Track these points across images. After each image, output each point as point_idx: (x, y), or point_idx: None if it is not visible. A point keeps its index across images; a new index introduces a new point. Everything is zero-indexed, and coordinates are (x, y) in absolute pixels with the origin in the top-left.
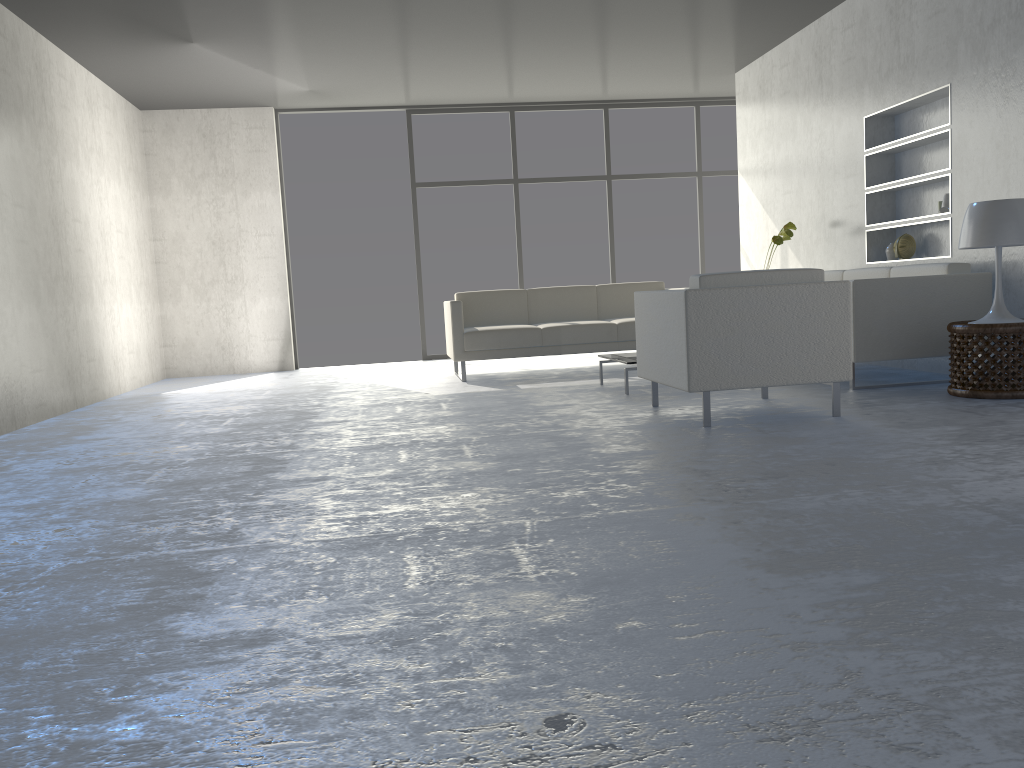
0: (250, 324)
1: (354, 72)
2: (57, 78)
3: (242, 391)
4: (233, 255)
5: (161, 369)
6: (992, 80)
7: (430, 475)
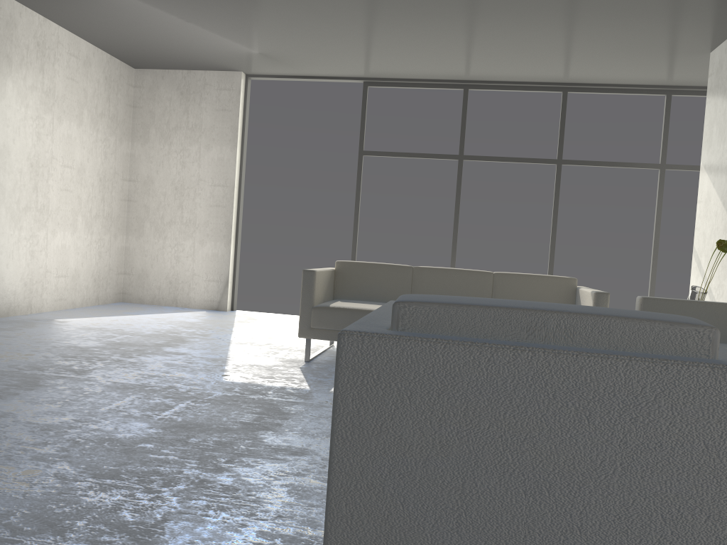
0: (196, 264)
1: (284, 31)
2: None
3: (108, 331)
4: (190, 201)
5: (115, 293)
6: None
7: None
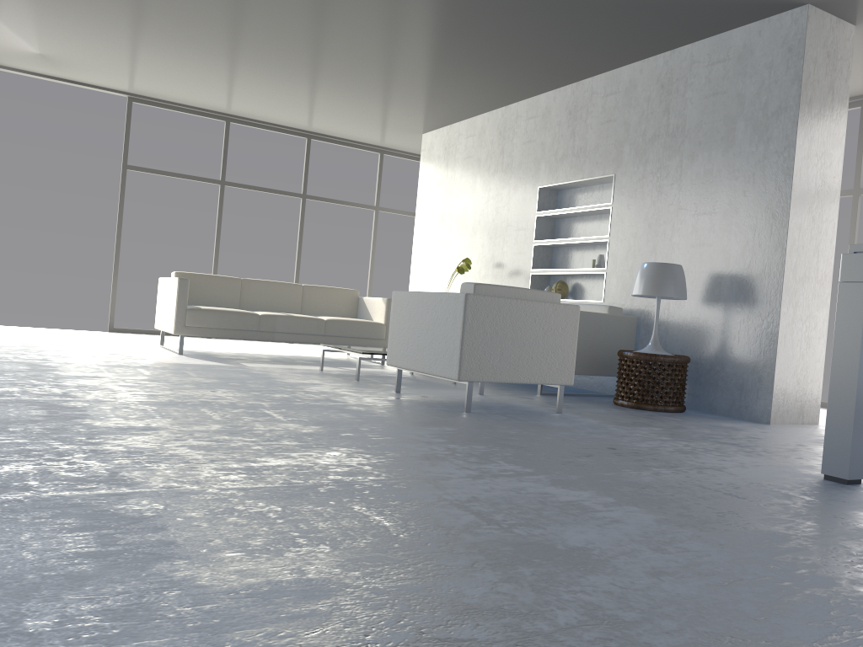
0: None
1: (97, 48)
2: None
3: None
4: None
5: None
6: (649, 177)
7: (267, 433)
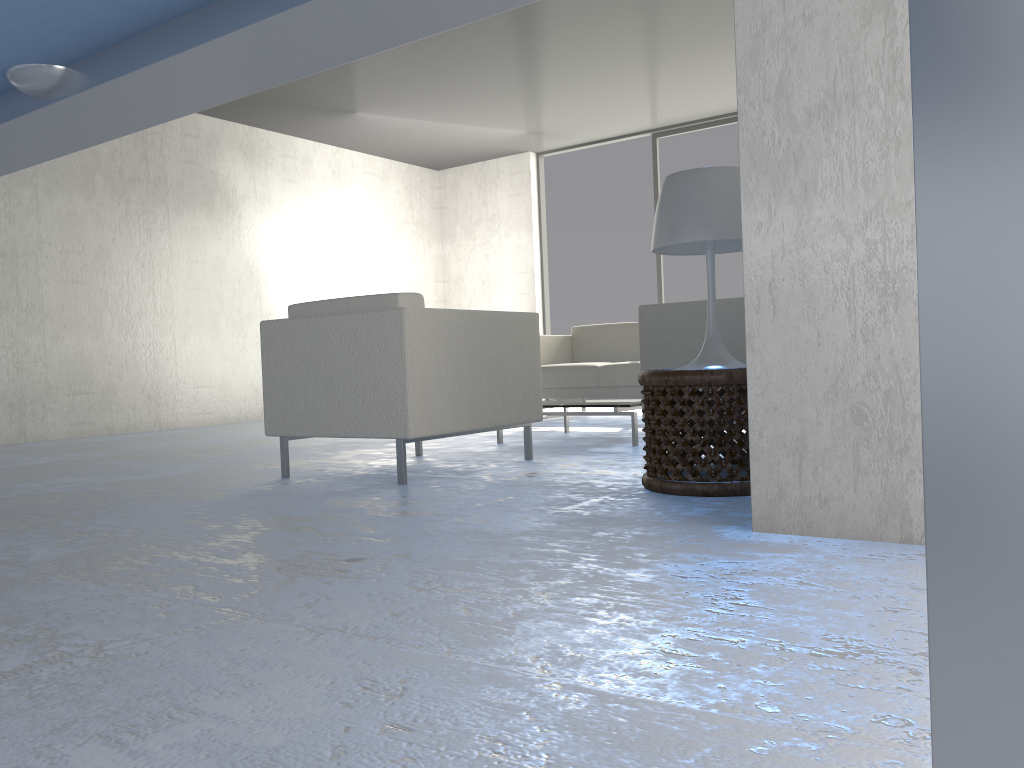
0: None
1: (528, 109)
2: (280, 159)
3: None
4: (497, 293)
5: None
6: None
7: None
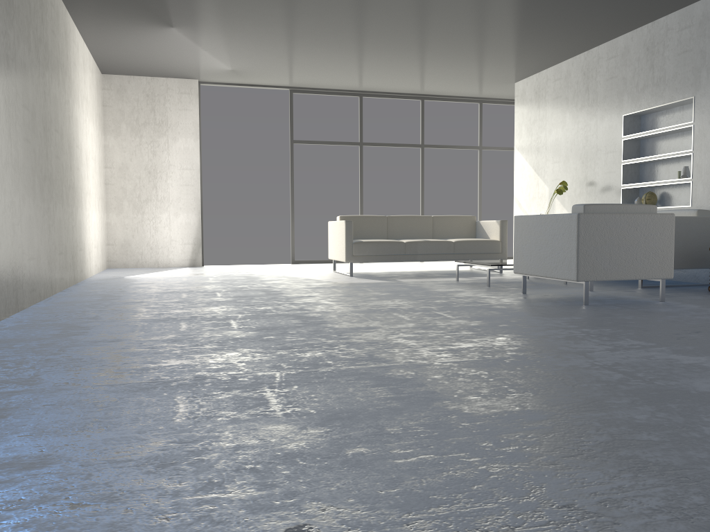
0: (172, 232)
1: (271, 59)
2: (72, 43)
3: (188, 277)
4: (163, 182)
5: (106, 261)
6: None
7: (448, 327)
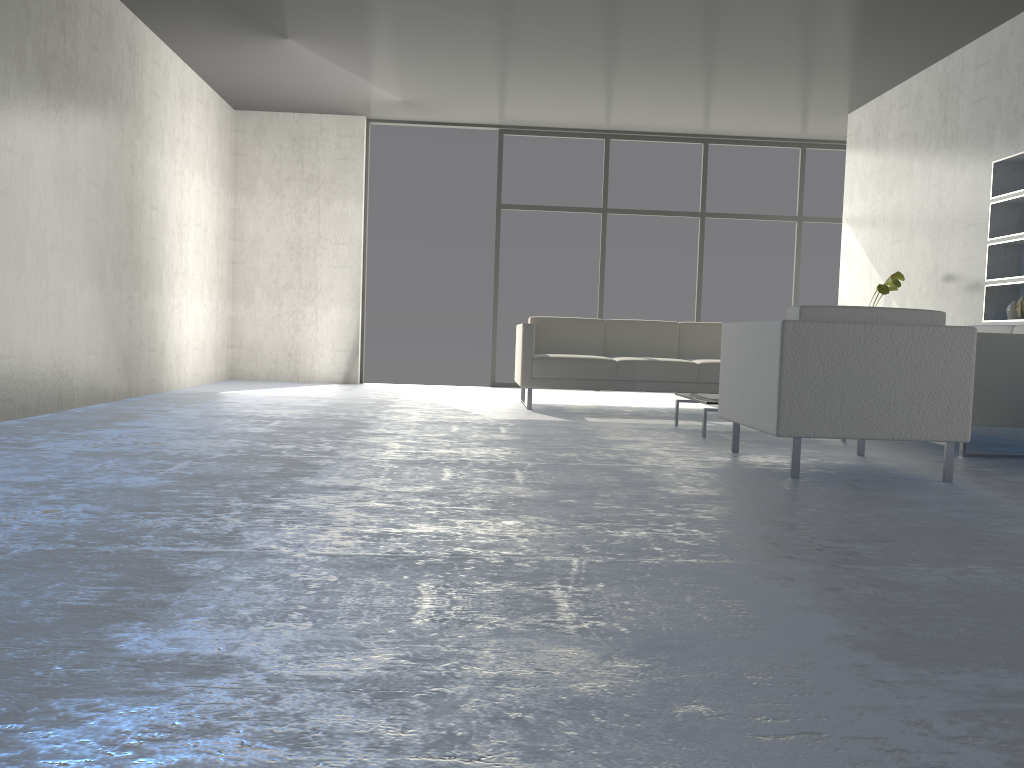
0: (319, 333)
1: (448, 83)
2: (150, 64)
3: (299, 397)
4: (310, 261)
5: (226, 370)
6: None
7: (472, 497)
